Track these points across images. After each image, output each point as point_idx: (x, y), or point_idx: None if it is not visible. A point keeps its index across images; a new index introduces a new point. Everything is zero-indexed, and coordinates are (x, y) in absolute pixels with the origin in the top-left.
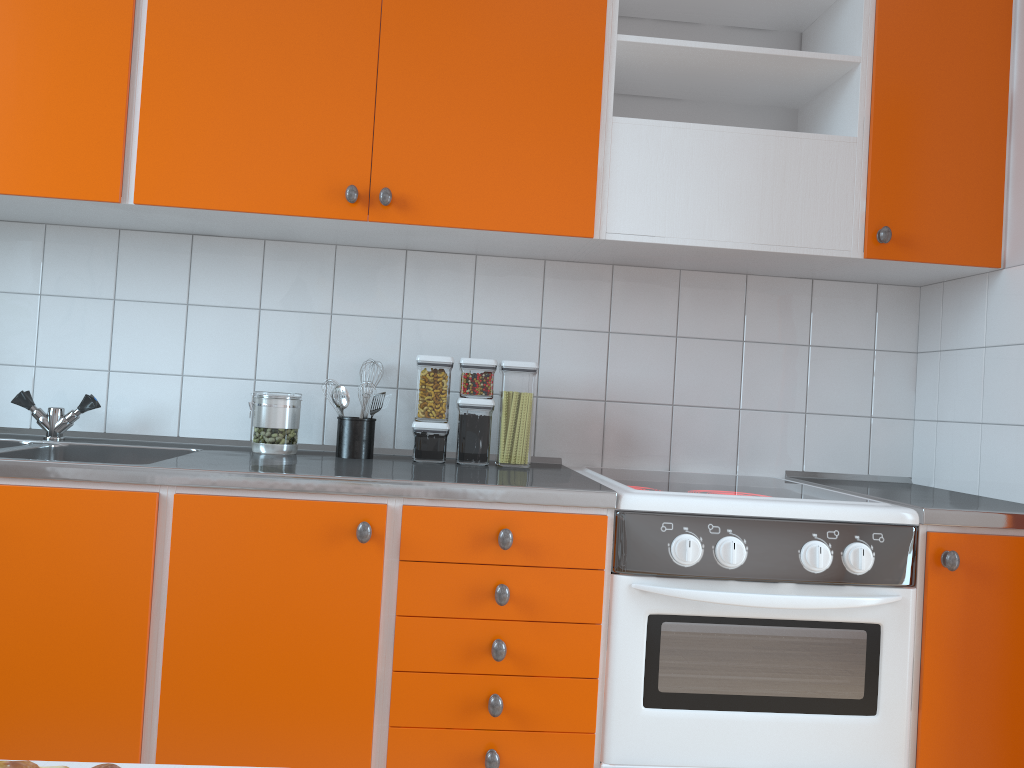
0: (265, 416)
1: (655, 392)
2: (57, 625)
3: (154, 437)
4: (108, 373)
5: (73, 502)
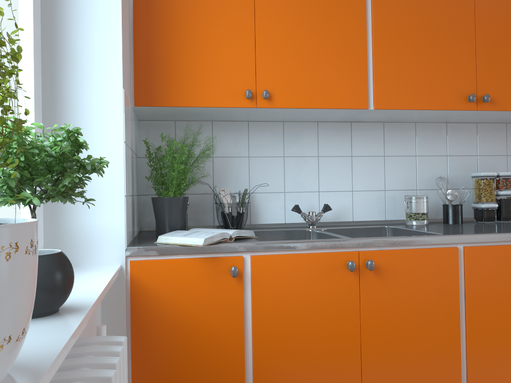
0: (418, 207)
1: None
2: (421, 314)
3: (342, 222)
4: (318, 193)
5: (423, 255)
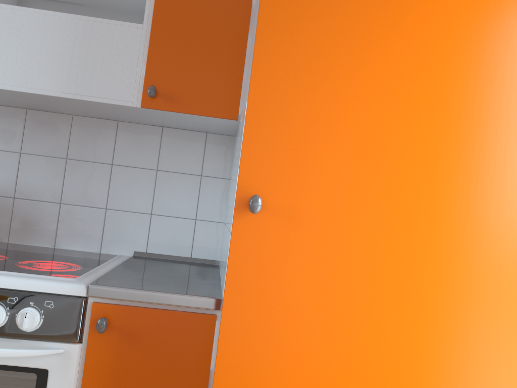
0: None
1: (49, 194)
2: None
3: None
4: None
5: None
